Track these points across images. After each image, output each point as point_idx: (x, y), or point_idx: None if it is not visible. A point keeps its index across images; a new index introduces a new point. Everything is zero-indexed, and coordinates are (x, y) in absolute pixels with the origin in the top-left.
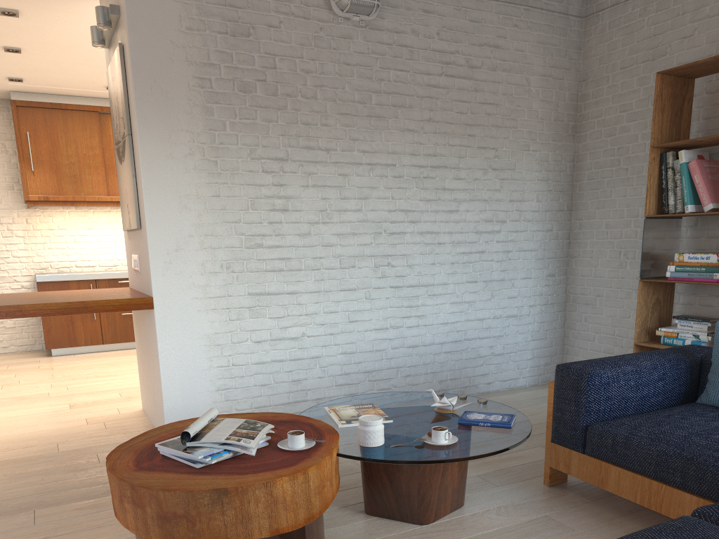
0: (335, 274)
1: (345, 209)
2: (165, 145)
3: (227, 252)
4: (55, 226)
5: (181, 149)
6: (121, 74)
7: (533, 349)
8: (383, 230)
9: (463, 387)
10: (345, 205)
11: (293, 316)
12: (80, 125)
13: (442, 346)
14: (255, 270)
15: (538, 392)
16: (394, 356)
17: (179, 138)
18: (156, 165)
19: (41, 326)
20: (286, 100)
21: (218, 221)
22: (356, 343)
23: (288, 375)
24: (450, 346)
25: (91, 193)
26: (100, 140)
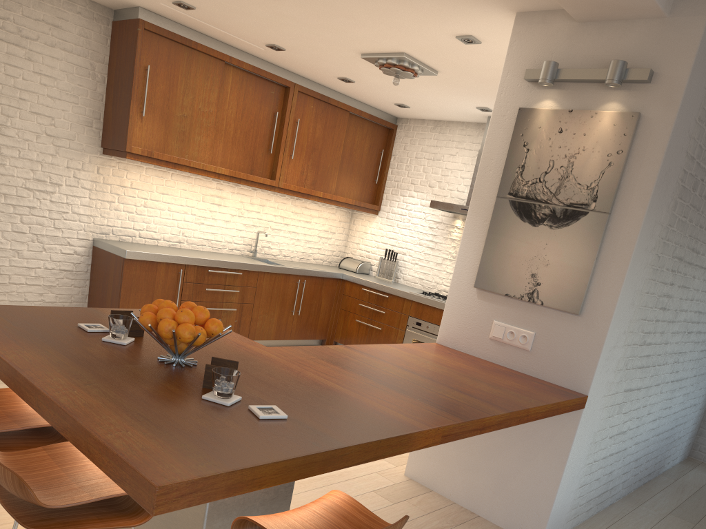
0: (658, 370)
1: (683, 309)
2: (648, 237)
3: (631, 349)
4: (127, 183)
5: (652, 243)
6: (625, 145)
7: (690, 432)
8: (687, 329)
9: (660, 468)
10: (683, 306)
11: (631, 410)
12: (203, 73)
13: (666, 433)
14: (634, 367)
15: (700, 474)
16: (649, 443)
17: (655, 231)
18: (637, 258)
19: (85, 304)
20: (702, 202)
21: (639, 318)
22: (642, 434)
23: (609, 468)
24: (669, 432)
25: (195, 157)
26: (219, 96)
